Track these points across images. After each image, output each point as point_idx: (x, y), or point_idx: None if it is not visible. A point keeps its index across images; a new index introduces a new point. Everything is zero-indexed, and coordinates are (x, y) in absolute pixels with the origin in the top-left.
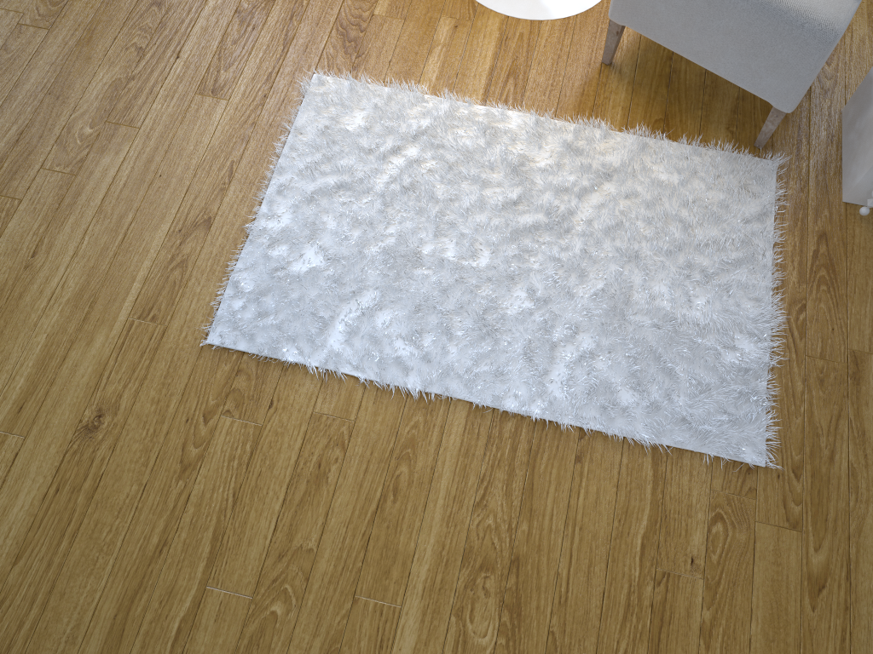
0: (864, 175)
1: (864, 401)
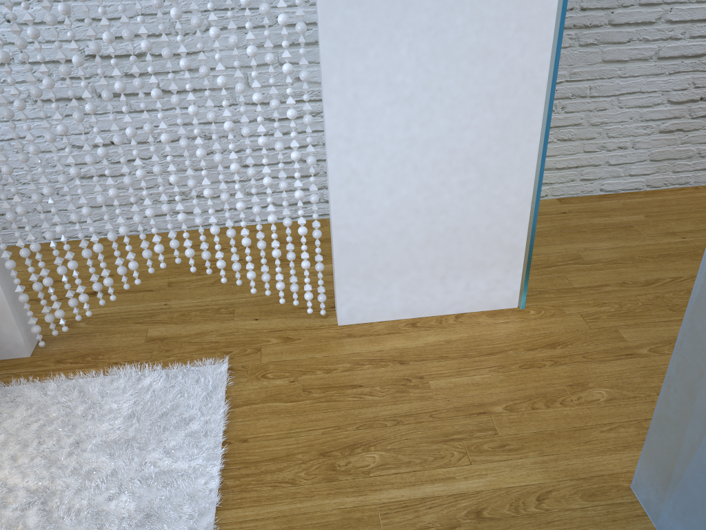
0: (21, 335)
1: (178, 334)
